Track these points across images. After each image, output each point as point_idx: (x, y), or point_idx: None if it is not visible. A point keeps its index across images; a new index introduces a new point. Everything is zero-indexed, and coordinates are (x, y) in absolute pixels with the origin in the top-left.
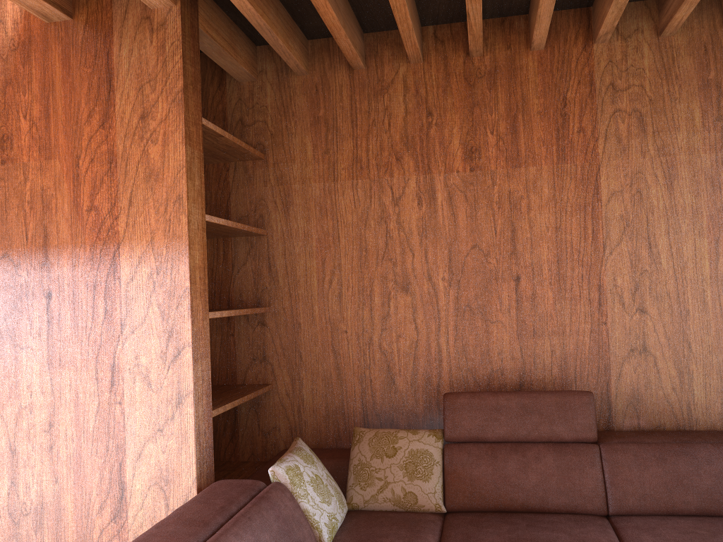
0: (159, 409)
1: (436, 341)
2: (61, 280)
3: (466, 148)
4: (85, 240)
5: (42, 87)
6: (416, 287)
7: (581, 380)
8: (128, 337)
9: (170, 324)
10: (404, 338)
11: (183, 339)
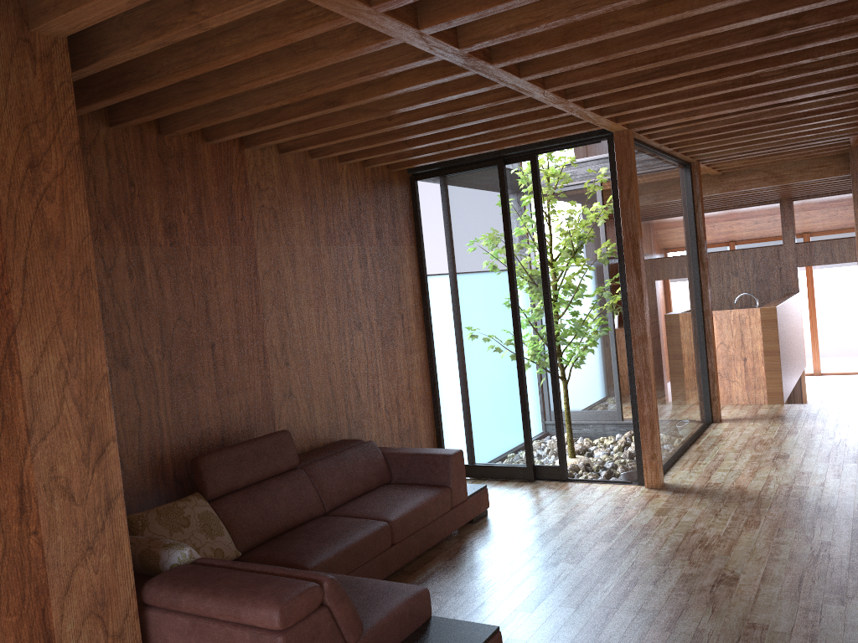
0: (87, 523)
1: (157, 414)
2: None
3: (166, 223)
4: None
5: None
6: (135, 362)
7: (259, 425)
8: (38, 446)
9: (91, 420)
10: (129, 416)
11: (107, 433)
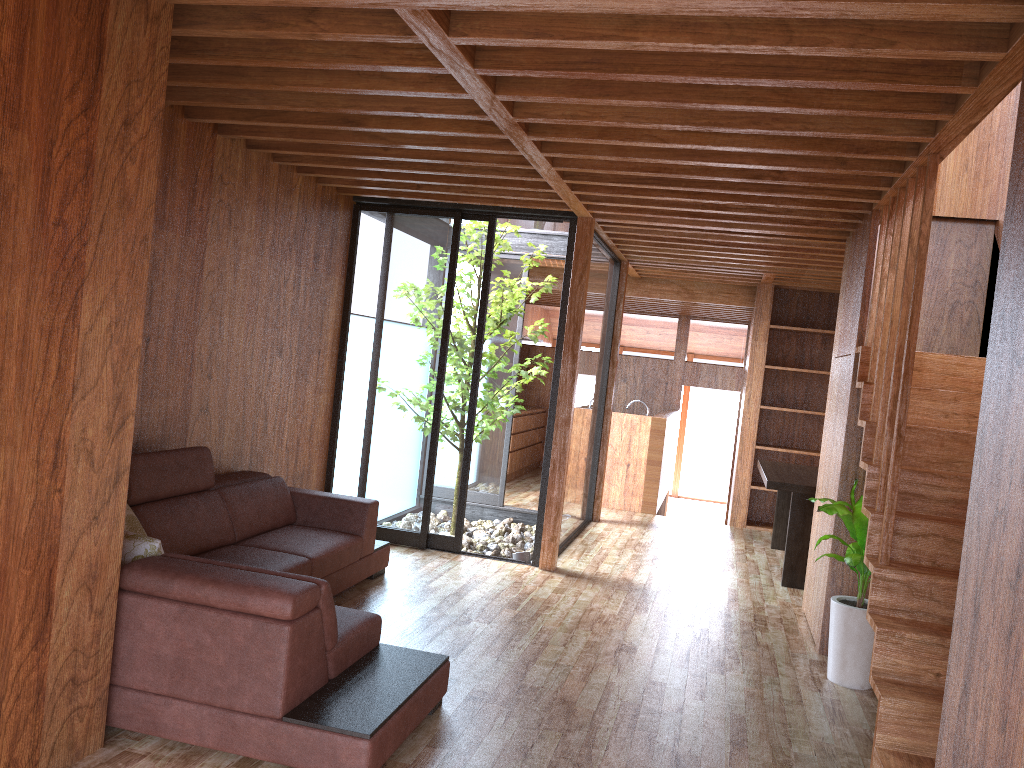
0: (98, 492)
1: None
2: (10, 318)
3: None
4: (48, 265)
5: (19, 9)
6: None
7: (172, 437)
8: (78, 404)
9: (120, 389)
10: None
11: (129, 406)
